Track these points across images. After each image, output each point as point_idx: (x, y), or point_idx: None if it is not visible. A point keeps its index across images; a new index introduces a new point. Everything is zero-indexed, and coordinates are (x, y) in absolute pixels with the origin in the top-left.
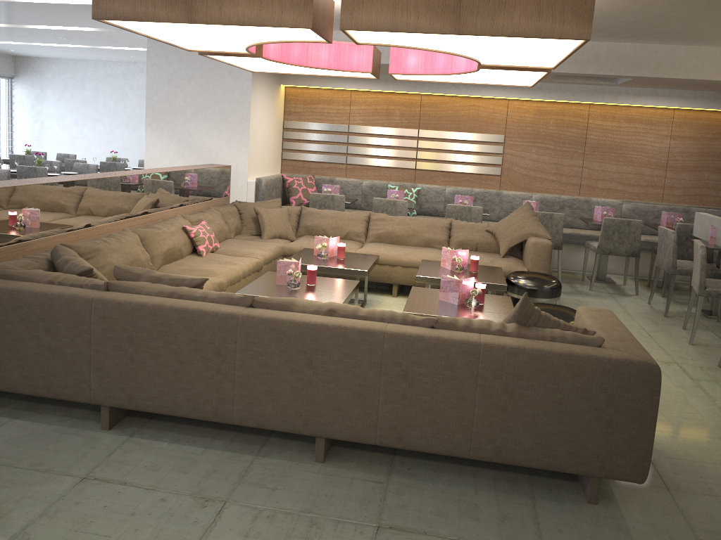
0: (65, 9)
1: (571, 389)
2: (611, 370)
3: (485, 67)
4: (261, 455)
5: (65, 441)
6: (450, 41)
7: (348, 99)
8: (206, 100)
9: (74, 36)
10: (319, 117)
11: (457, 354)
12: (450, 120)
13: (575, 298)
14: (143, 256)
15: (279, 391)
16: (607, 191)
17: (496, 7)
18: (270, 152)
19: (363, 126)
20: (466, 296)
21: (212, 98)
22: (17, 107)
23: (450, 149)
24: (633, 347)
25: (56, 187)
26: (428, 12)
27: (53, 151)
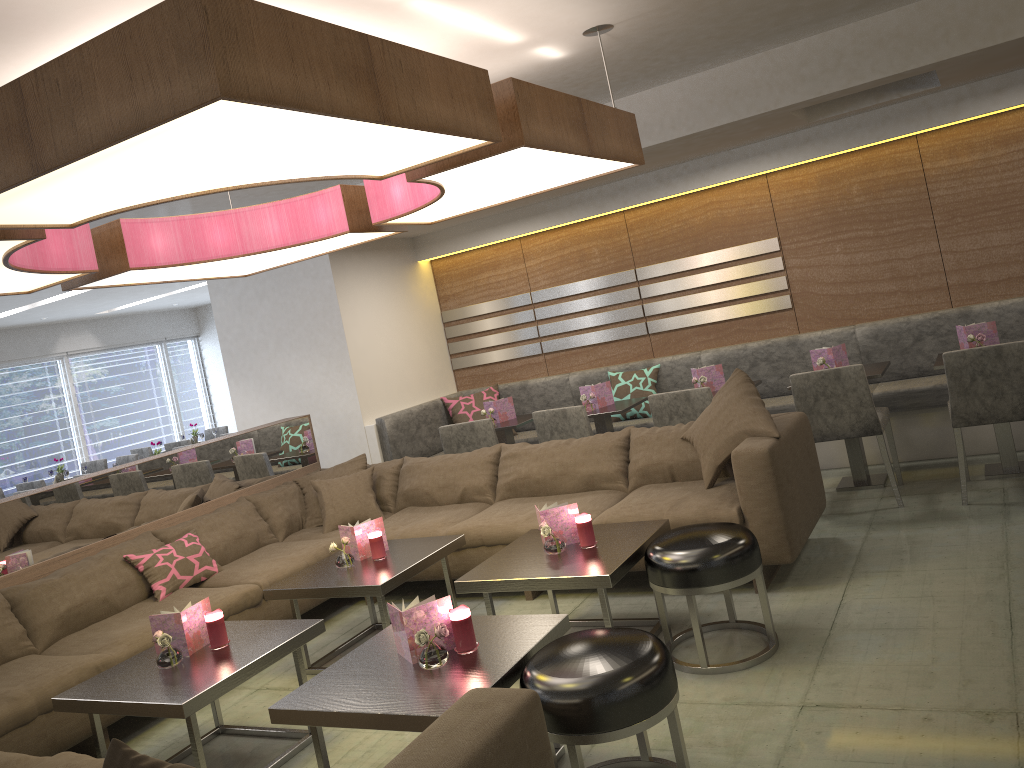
0: None
1: None
2: None
3: (419, 176)
4: None
5: None
6: (134, 179)
7: (520, 252)
8: (286, 321)
9: None
10: (486, 292)
11: None
12: (681, 239)
13: (910, 534)
14: None
15: None
16: (1006, 284)
17: (71, 98)
18: (416, 368)
19: (551, 287)
20: (436, 640)
21: (293, 316)
22: (210, 371)
23: (693, 286)
24: None
25: None
26: None
27: None
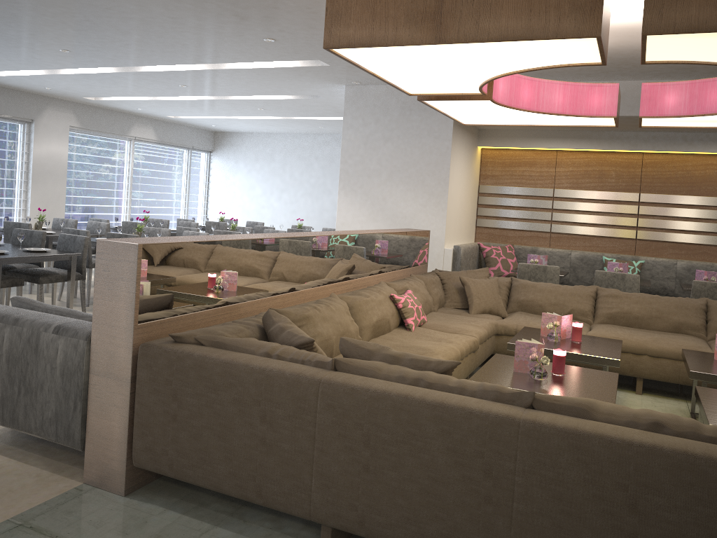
0: (270, 74)
1: None
2: None
3: None
4: None
5: None
6: None
7: (553, 160)
8: (402, 161)
9: (271, 107)
10: (519, 180)
11: None
12: (681, 182)
13: None
14: (352, 328)
15: None
16: None
17: None
18: (465, 219)
19: (571, 189)
20: None
21: (409, 160)
22: (213, 178)
23: (680, 216)
24: None
25: (267, 244)
26: None
27: (242, 220)
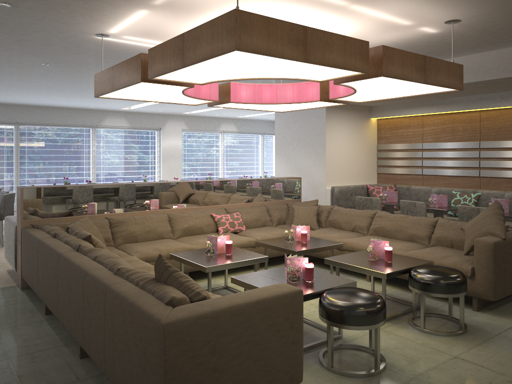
0: None
1: (130, 334)
2: (144, 322)
3: (338, 82)
4: (67, 345)
5: (23, 314)
6: (218, 71)
7: (421, 122)
8: (302, 134)
9: None
10: (400, 139)
11: (100, 292)
12: (509, 130)
13: None
14: (162, 229)
15: (65, 304)
16: None
17: (196, 42)
18: (358, 168)
19: (433, 143)
20: (298, 273)
21: (306, 133)
22: None
23: (510, 157)
24: (188, 310)
25: (115, 187)
26: (173, 56)
27: None
